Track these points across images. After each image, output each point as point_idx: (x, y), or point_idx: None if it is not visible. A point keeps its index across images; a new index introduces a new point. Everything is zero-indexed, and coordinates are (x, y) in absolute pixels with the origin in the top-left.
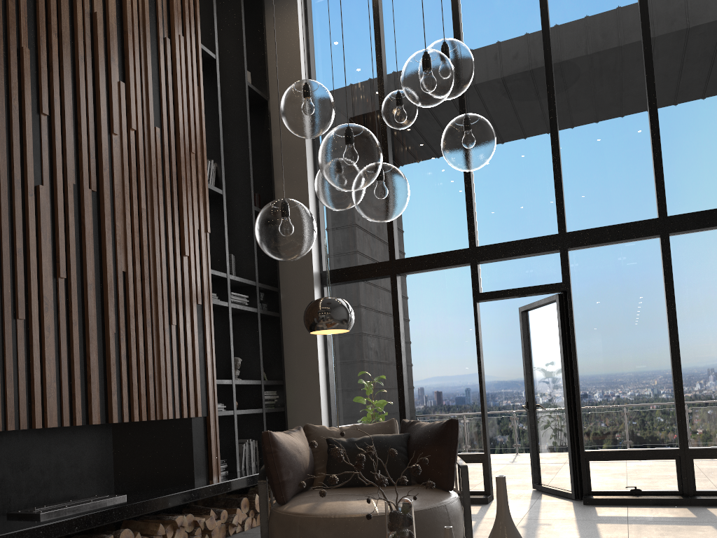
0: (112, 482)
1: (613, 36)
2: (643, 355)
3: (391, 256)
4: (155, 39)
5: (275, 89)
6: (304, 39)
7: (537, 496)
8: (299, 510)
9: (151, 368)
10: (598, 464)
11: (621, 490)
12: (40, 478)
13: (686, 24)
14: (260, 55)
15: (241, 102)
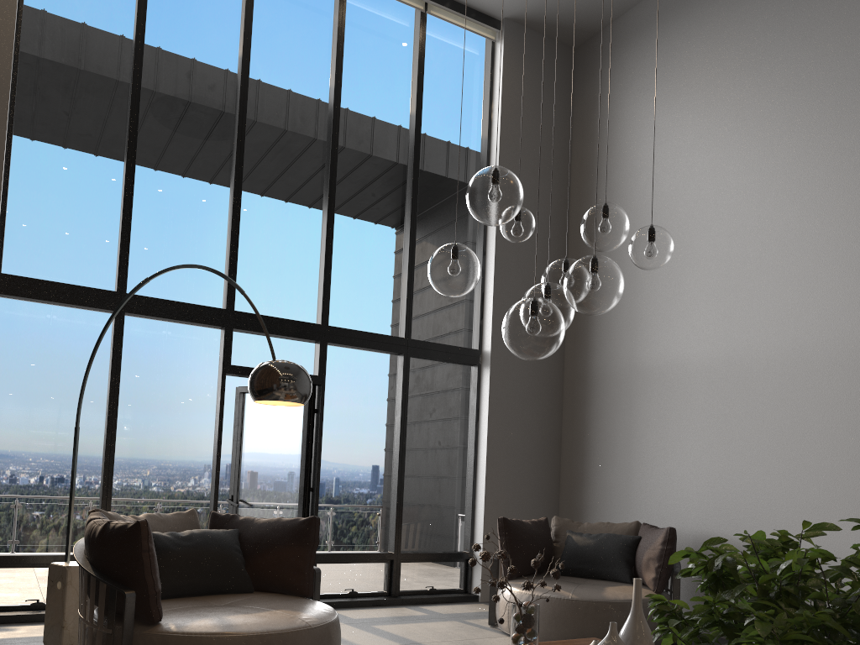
0: None
1: (388, 152)
2: (373, 462)
3: (120, 286)
4: None
5: None
6: None
7: None
8: (207, 628)
9: None
10: (323, 566)
11: (340, 593)
12: None
13: (440, 176)
14: None
15: None
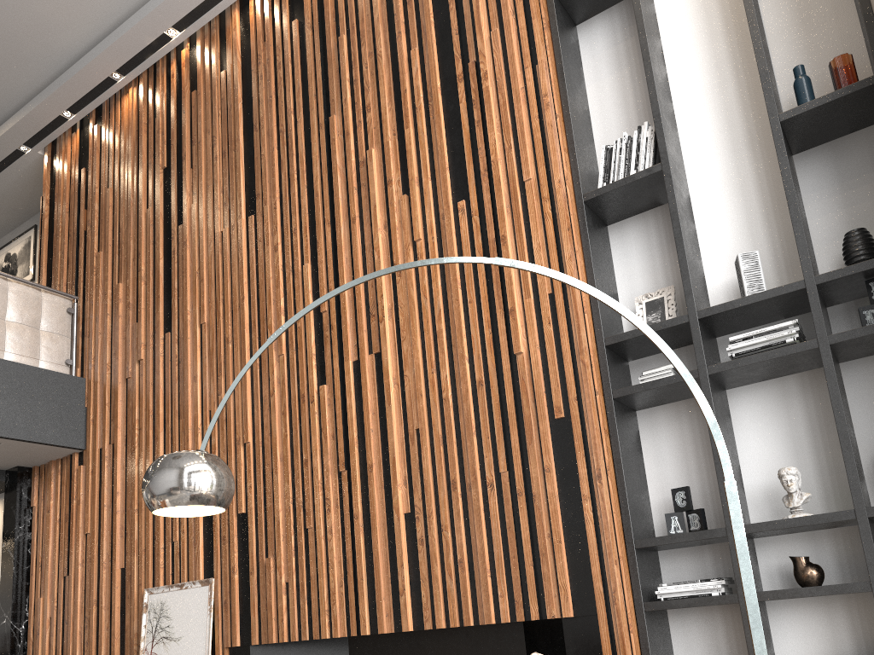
0: None
1: None
2: None
3: None
4: (454, 86)
5: None
6: None
7: None
8: None
9: (461, 549)
10: None
11: None
12: None
13: None
14: None
15: None
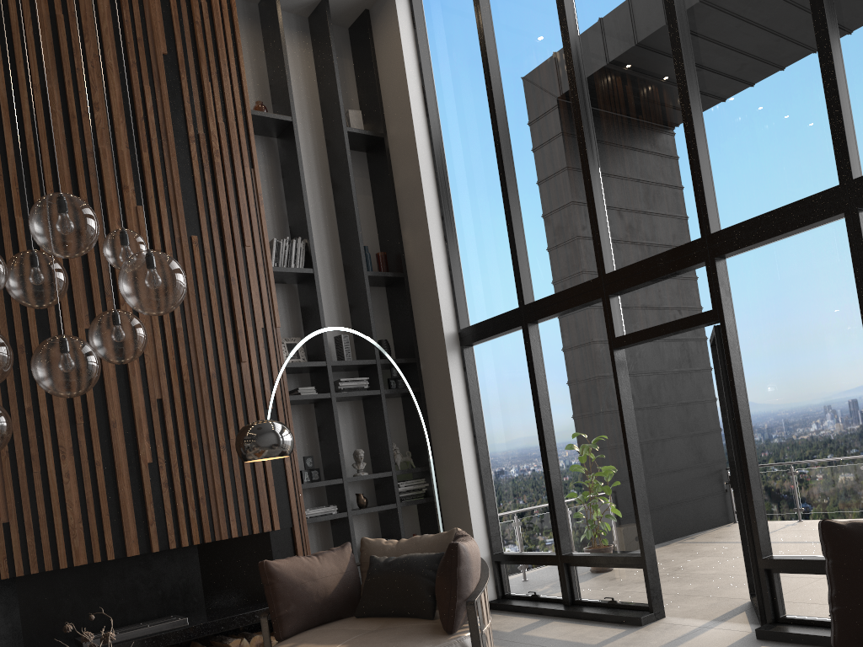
0: (202, 599)
1: None
2: (843, 409)
3: (519, 301)
4: (184, 141)
5: (390, 120)
6: (413, 48)
7: (730, 615)
8: None
9: (202, 490)
10: (789, 577)
11: (824, 619)
12: (115, 602)
13: None
14: (372, 85)
15: (343, 154)
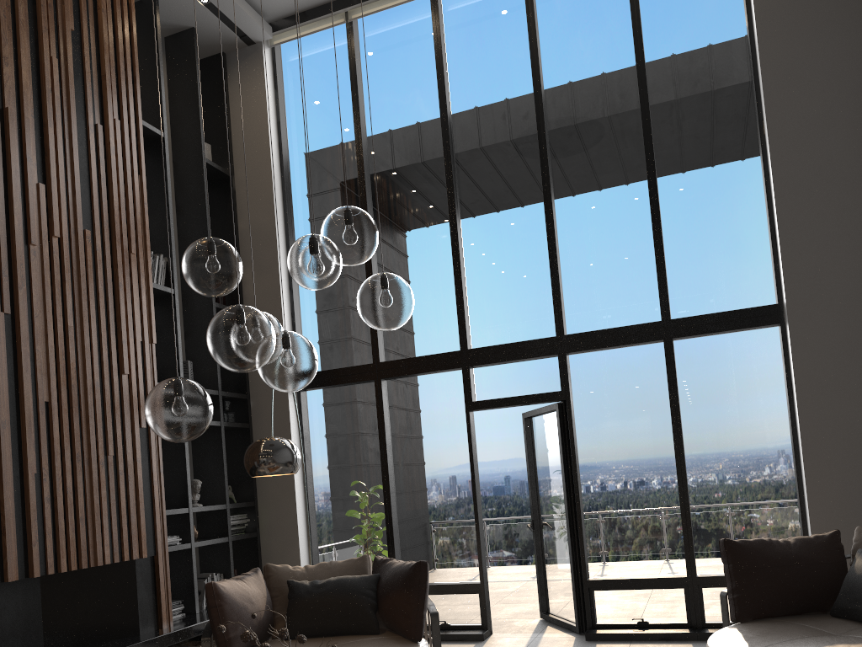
0: (41, 638)
1: (612, 115)
2: (649, 472)
3: (374, 358)
4: (83, 127)
5: (240, 163)
6: (274, 106)
7: (541, 628)
8: None
9: (82, 509)
10: (603, 593)
11: (627, 623)
12: None
13: (688, 106)
14: (223, 124)
15: (199, 182)
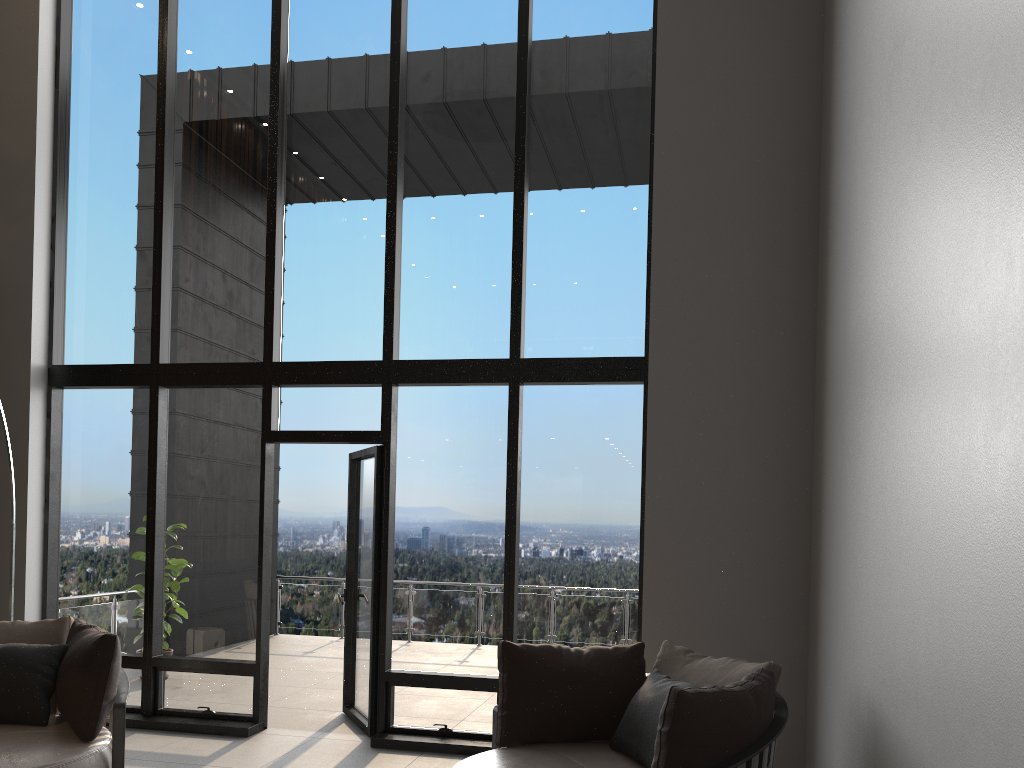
0: None
1: (485, 87)
2: (476, 546)
3: (153, 357)
4: None
5: None
6: None
7: (332, 726)
8: None
9: None
10: (404, 690)
11: (428, 728)
12: None
13: (576, 92)
14: None
15: None
